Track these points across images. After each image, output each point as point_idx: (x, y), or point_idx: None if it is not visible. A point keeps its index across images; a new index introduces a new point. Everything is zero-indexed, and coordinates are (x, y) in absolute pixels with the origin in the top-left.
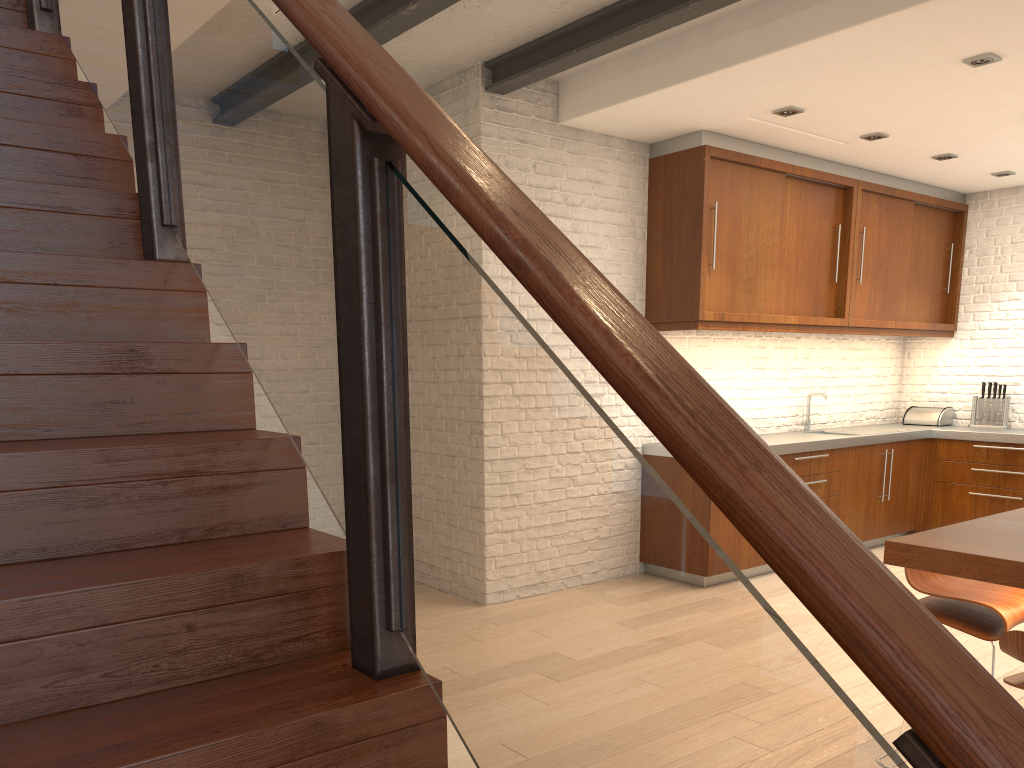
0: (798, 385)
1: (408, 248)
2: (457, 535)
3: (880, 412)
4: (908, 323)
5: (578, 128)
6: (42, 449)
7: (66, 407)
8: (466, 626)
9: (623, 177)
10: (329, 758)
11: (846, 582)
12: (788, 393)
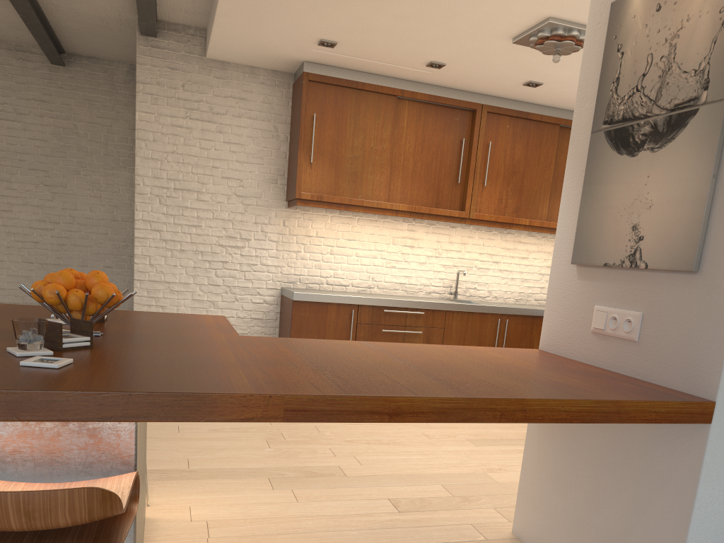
0: (452, 264)
1: None
2: None
3: None
4: (547, 223)
5: (224, 61)
6: None
7: None
8: None
9: (267, 96)
10: None
11: None
12: (440, 268)
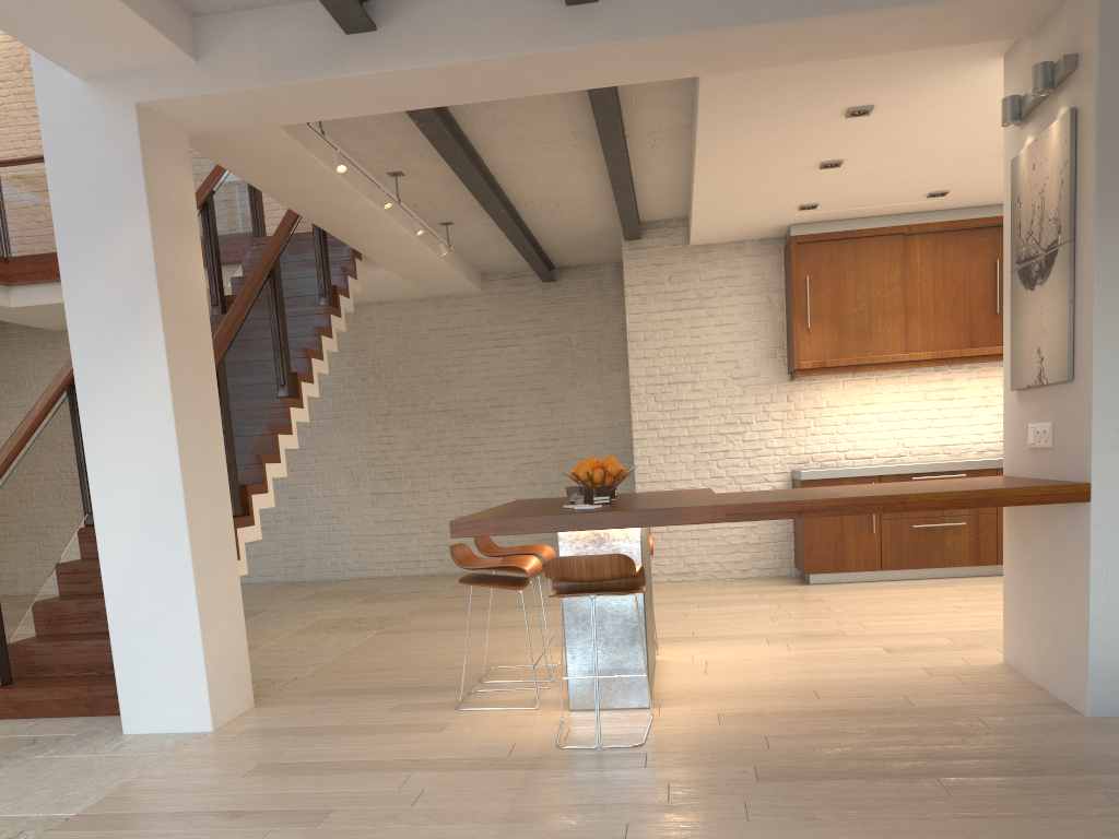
0: None
1: None
2: None
3: None
4: None
5: (708, 243)
6: None
7: None
8: None
9: (756, 267)
10: None
11: None
12: (994, 419)
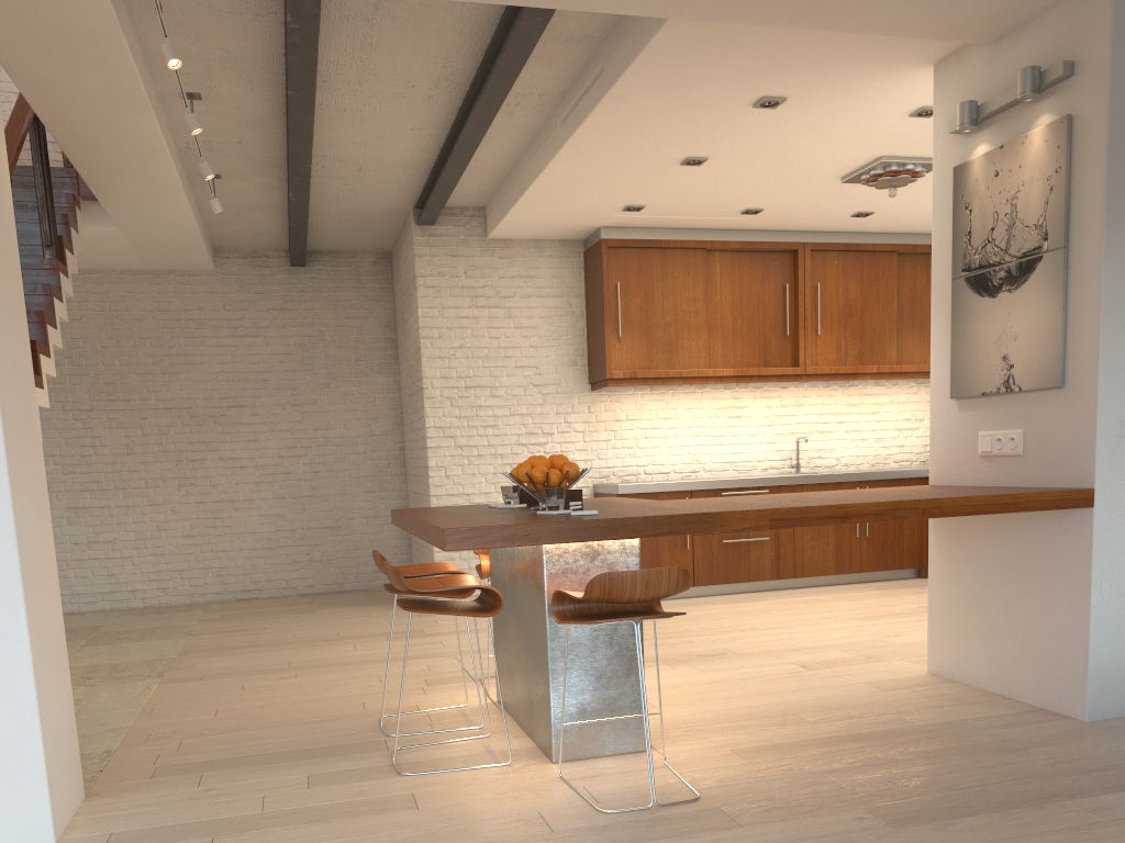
0: (789, 431)
1: None
2: None
3: (917, 455)
4: (899, 366)
5: (507, 238)
6: None
7: None
8: None
9: (556, 269)
10: None
11: None
12: (775, 438)
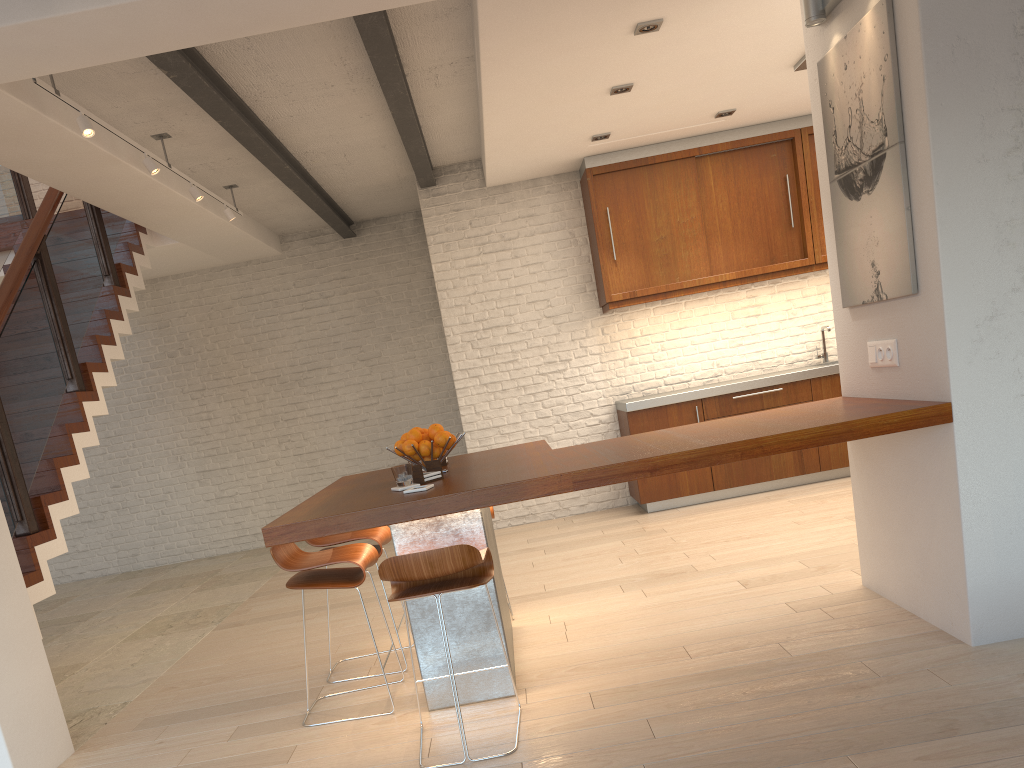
0: (813, 321)
1: None
2: None
3: None
4: None
5: (505, 184)
6: None
7: None
8: None
9: (556, 204)
10: None
11: None
12: (799, 331)
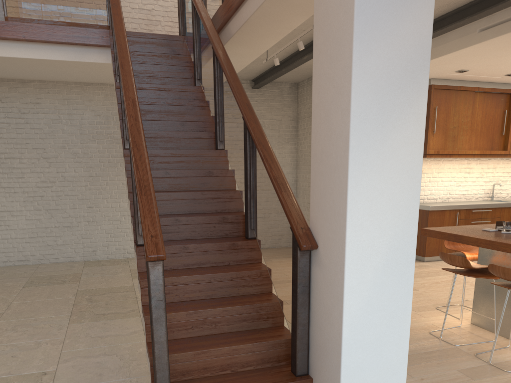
0: (489, 180)
1: (254, 153)
2: (259, 208)
3: None
4: None
5: None
6: (190, 191)
7: (196, 183)
8: (260, 225)
9: None
10: (236, 251)
11: (288, 206)
12: (483, 183)
